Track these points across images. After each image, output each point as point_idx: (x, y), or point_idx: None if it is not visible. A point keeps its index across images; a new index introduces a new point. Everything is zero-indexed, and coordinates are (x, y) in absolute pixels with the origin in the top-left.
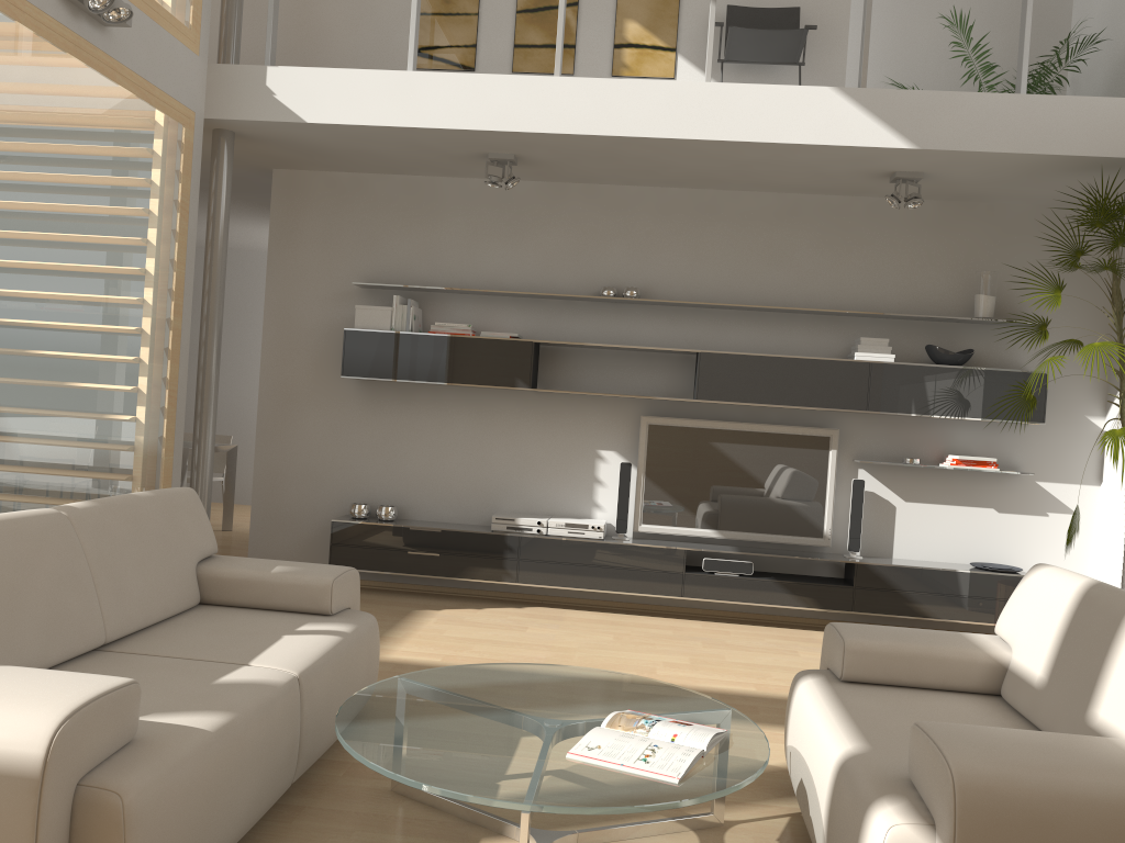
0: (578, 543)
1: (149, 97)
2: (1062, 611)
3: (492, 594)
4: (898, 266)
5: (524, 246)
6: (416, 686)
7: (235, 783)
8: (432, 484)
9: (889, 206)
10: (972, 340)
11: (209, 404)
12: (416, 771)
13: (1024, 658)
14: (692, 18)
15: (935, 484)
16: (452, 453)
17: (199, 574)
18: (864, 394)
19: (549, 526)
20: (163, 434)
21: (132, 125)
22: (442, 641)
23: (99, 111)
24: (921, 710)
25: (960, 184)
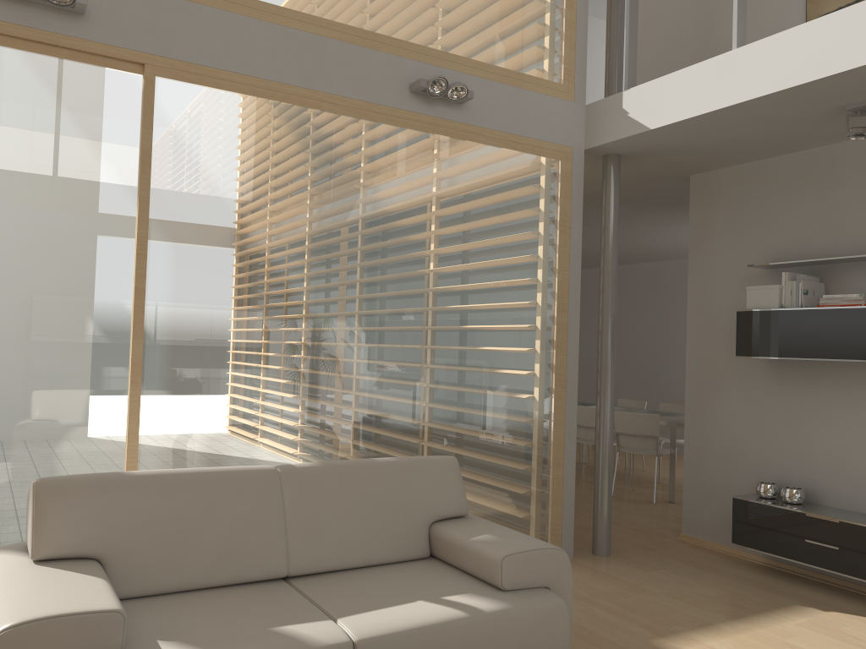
0: None
1: (515, 145)
2: None
3: None
4: None
5: None
6: None
7: None
8: (844, 469)
9: None
10: None
11: (604, 385)
12: None
13: None
14: None
15: None
16: (864, 436)
17: (431, 531)
18: None
19: None
20: (550, 409)
21: (497, 170)
22: (770, 647)
23: (459, 166)
24: None
25: None
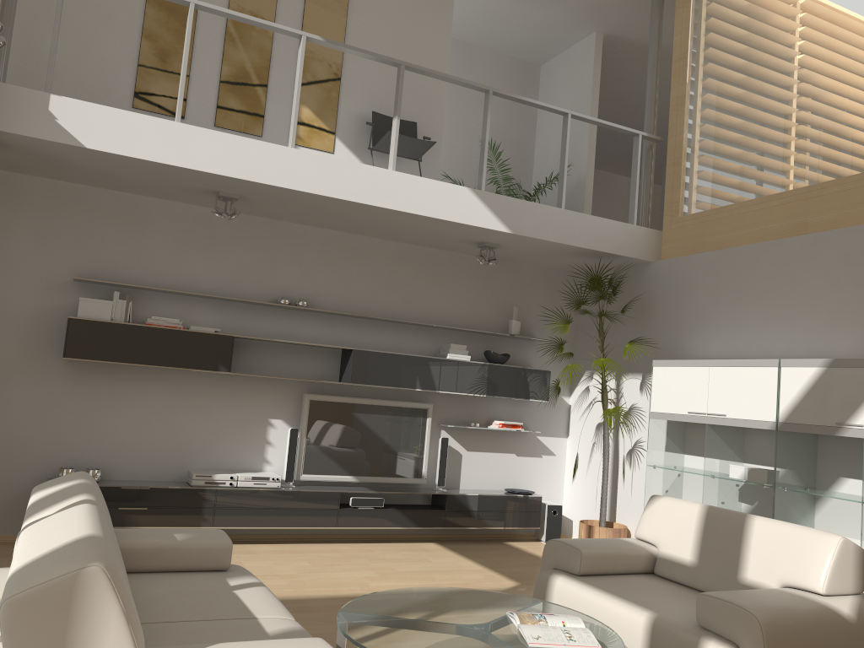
0: (262, 492)
1: None
2: (694, 522)
3: None
4: (466, 297)
5: (218, 260)
6: (366, 616)
7: None
8: (131, 449)
9: (462, 259)
10: (505, 347)
11: None
12: None
13: (672, 550)
14: (346, 113)
15: (484, 439)
16: (150, 423)
17: None
18: (454, 381)
19: (240, 479)
20: None
21: None
22: None
23: None
24: (638, 587)
25: (511, 253)
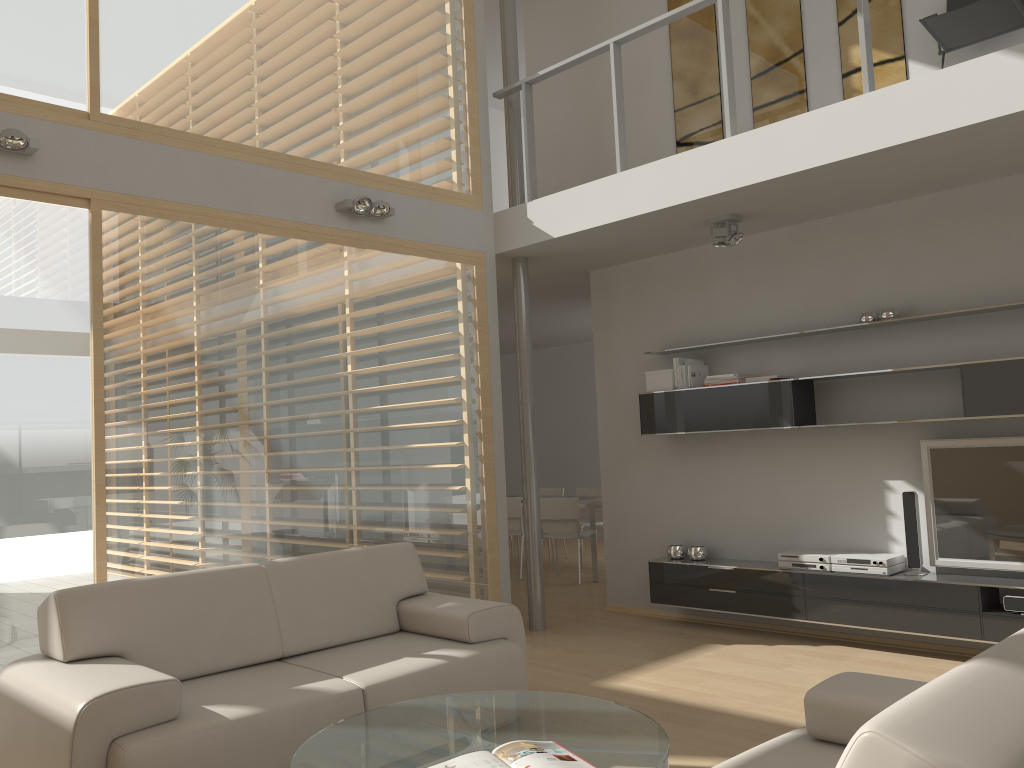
0: (860, 580)
1: (434, 254)
2: None
3: (802, 631)
4: None
5: (786, 289)
6: (439, 704)
7: (254, 759)
8: (736, 524)
9: None
10: None
11: (529, 470)
12: (307, 764)
13: None
14: (917, 18)
15: None
16: (749, 494)
17: (398, 608)
18: None
19: (831, 562)
20: (482, 498)
21: (419, 278)
22: (685, 674)
23: (385, 277)
24: None
25: None
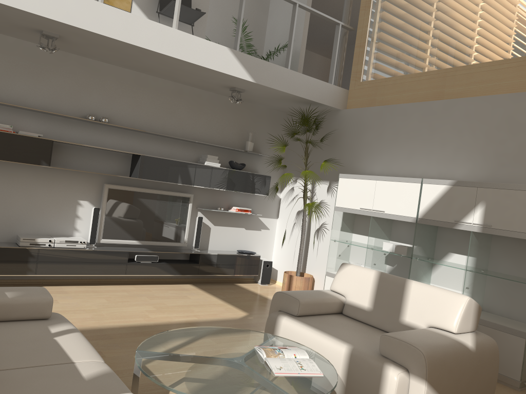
0: (73, 251)
1: None
2: (371, 282)
3: (10, 281)
4: (219, 124)
5: (41, 83)
6: (157, 354)
7: None
8: None
9: (217, 98)
10: (242, 159)
11: None
12: None
13: (355, 299)
14: None
15: (225, 218)
16: None
17: None
18: (209, 180)
19: (56, 242)
20: None
21: None
22: None
23: None
24: (335, 324)
25: (251, 96)
